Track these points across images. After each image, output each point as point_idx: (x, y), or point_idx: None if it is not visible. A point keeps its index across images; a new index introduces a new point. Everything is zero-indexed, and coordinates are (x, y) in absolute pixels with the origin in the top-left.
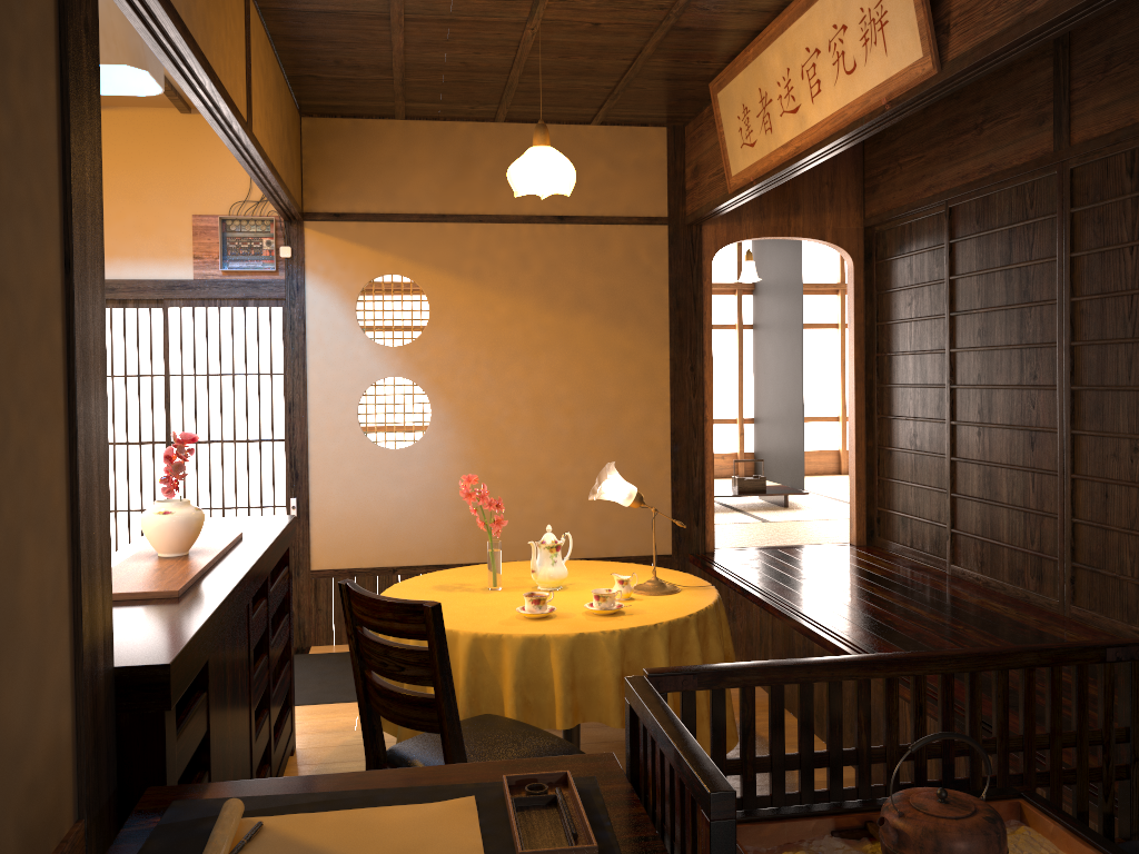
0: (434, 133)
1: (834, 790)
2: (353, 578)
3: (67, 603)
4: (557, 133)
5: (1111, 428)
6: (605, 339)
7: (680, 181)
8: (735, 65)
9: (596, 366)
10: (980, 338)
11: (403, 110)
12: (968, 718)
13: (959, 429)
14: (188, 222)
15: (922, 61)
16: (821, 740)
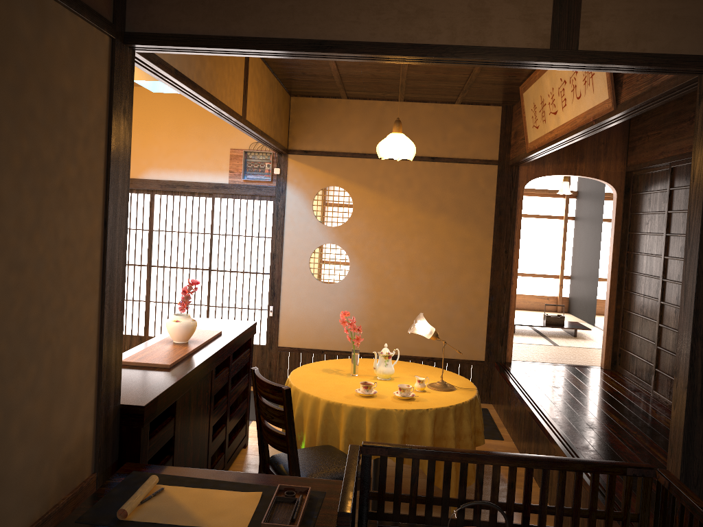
0: (363, 107)
1: (459, 519)
2: (300, 353)
3: (94, 376)
4: (434, 109)
5: None
6: (454, 231)
7: (507, 139)
8: (531, 79)
9: (447, 246)
10: (681, 252)
11: (345, 95)
12: (540, 494)
13: (665, 307)
14: (228, 152)
15: (608, 101)
16: (538, 486)
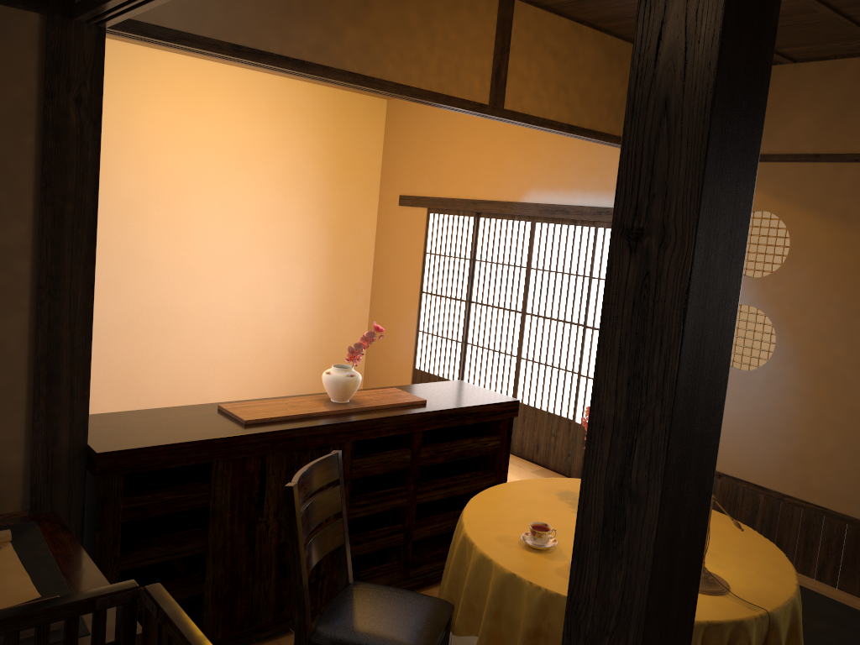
0: (822, 73)
1: None
2: None
3: (23, 402)
4: None
5: None
6: None
7: None
8: None
9: None
10: None
11: (778, 56)
12: None
13: None
14: (616, 164)
15: None
16: None
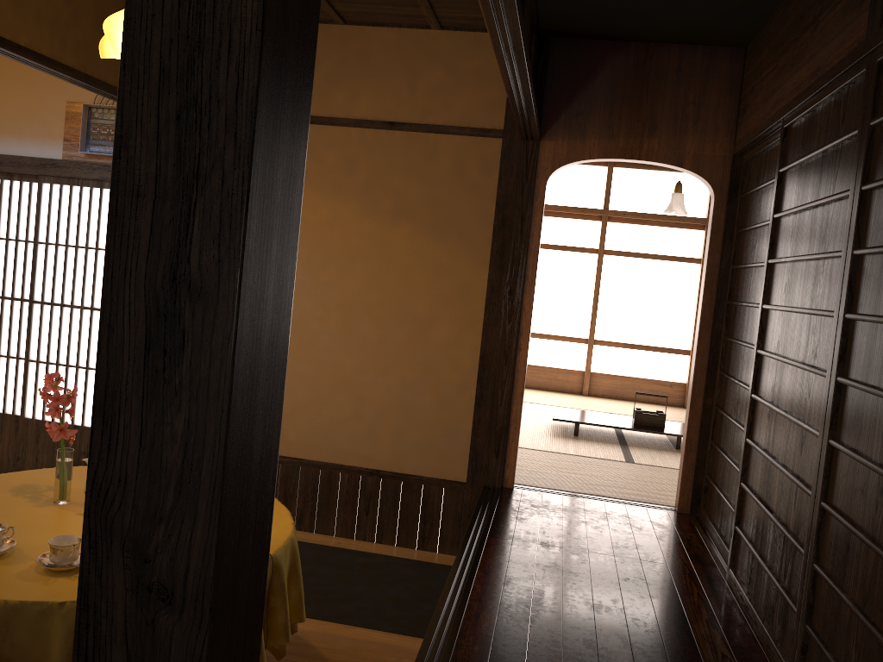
0: None
1: None
2: None
3: None
4: (398, 37)
5: (865, 450)
6: (423, 252)
7: None
8: None
9: (411, 278)
10: (785, 295)
11: None
12: None
13: (757, 406)
14: (63, 108)
15: None
16: None
